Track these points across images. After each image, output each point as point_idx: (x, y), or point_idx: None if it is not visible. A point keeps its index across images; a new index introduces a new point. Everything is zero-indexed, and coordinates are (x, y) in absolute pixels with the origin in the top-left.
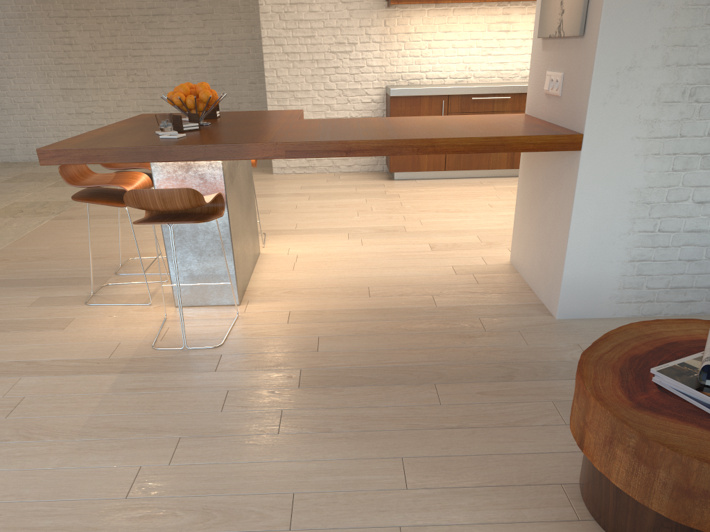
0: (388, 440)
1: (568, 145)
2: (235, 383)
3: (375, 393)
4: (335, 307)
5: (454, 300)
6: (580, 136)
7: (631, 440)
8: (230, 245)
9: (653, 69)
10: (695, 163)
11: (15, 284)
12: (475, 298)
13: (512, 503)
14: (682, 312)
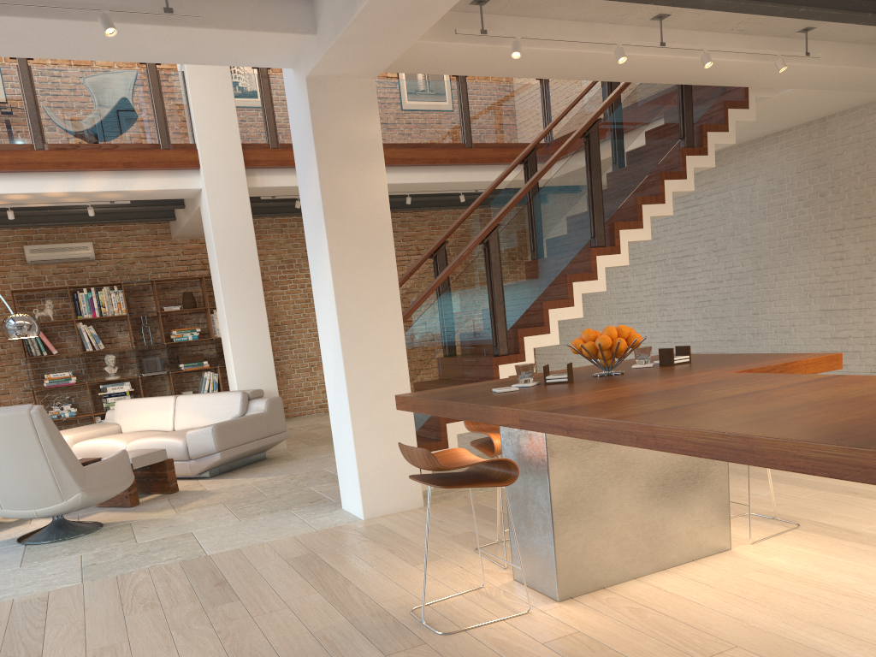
0: None
1: None
2: None
3: None
4: (627, 651)
5: None
6: None
7: None
8: (550, 523)
9: None
10: None
11: (484, 514)
12: None
13: None
14: None
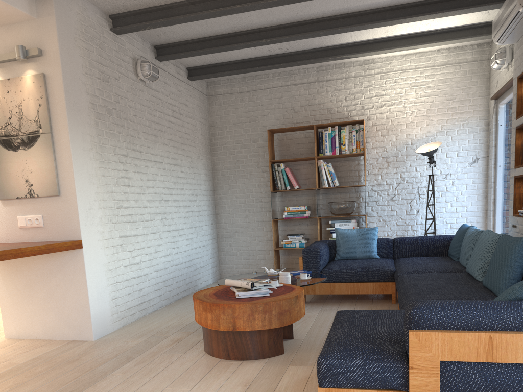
0: (147, 390)
1: (78, 245)
2: None
3: (95, 389)
4: None
5: (25, 357)
6: (81, 240)
7: (261, 307)
8: None
9: (97, 209)
10: (119, 249)
11: None
12: (33, 352)
13: (221, 371)
14: (133, 320)
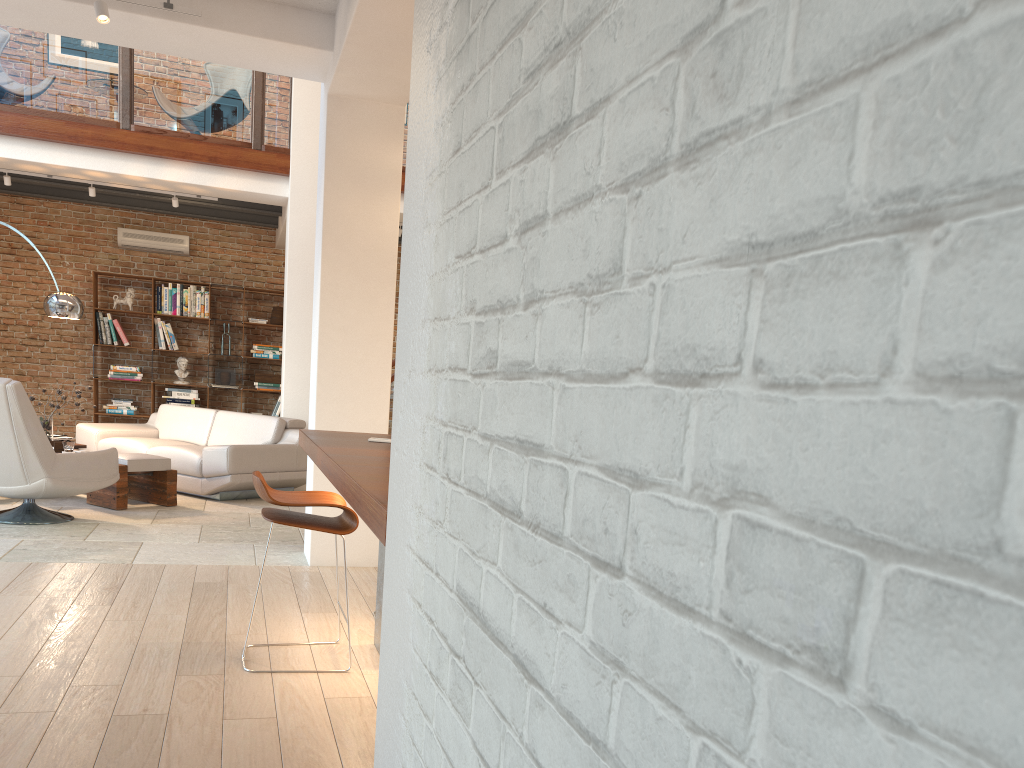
0: None
1: (380, 527)
2: (139, 686)
3: (72, 757)
4: None
5: None
6: (385, 513)
7: None
8: None
9: (421, 377)
10: (445, 672)
11: None
12: None
13: None
14: None
